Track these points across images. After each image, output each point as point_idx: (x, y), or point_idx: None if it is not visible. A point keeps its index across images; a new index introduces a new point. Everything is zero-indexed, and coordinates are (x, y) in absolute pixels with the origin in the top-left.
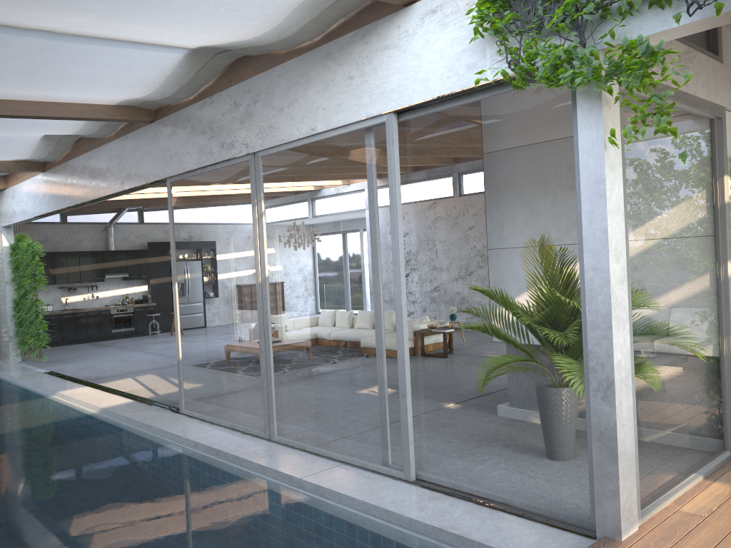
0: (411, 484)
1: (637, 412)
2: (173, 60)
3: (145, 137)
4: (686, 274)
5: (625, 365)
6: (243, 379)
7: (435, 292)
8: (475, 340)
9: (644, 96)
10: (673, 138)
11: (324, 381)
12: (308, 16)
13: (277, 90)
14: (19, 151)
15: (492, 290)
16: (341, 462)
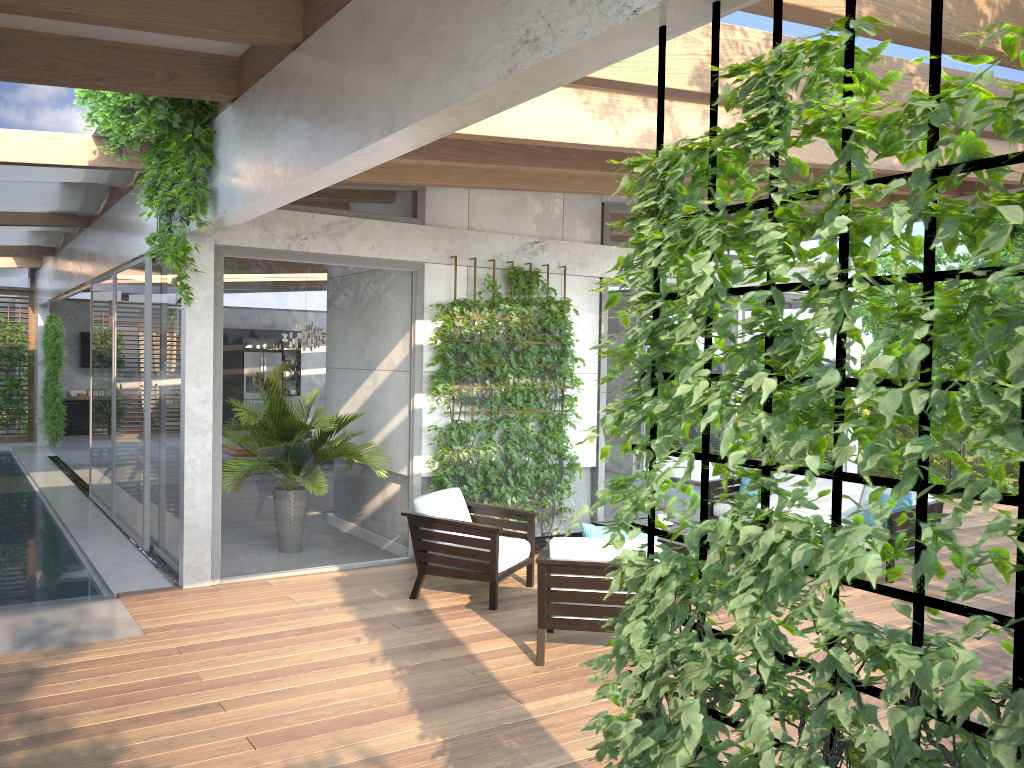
0: (142, 553)
1: (232, 501)
2: (54, 187)
3: (85, 240)
4: (335, 402)
5: (203, 463)
6: (107, 467)
7: (161, 400)
8: (169, 440)
9: (273, 261)
10: (323, 291)
11: (127, 469)
12: (106, 170)
13: (120, 220)
14: (14, 240)
15: (173, 402)
16: (127, 537)
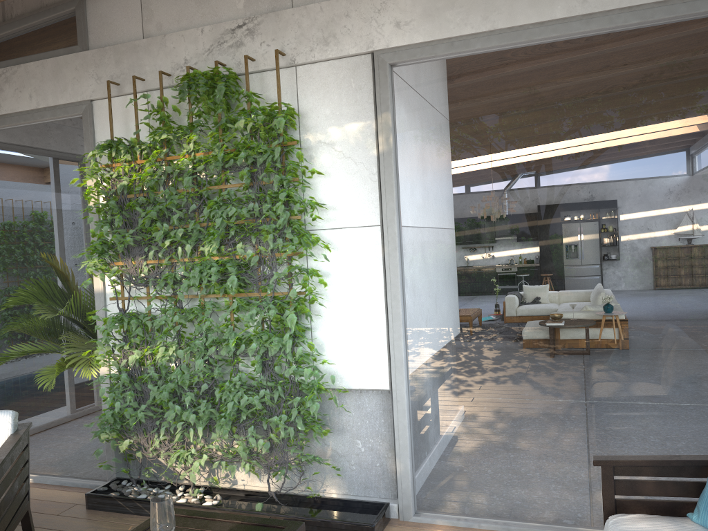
0: None
1: None
2: None
3: None
4: (19, 286)
5: None
6: None
7: None
8: None
9: None
10: None
11: None
12: None
13: None
14: None
15: None
16: None
